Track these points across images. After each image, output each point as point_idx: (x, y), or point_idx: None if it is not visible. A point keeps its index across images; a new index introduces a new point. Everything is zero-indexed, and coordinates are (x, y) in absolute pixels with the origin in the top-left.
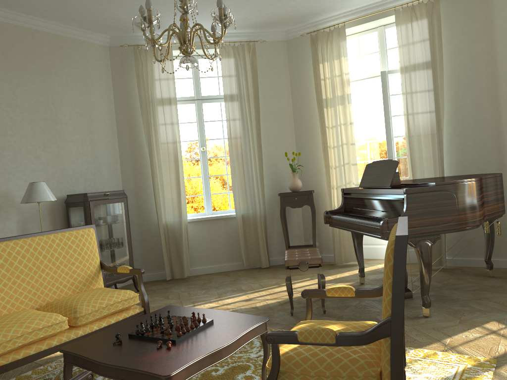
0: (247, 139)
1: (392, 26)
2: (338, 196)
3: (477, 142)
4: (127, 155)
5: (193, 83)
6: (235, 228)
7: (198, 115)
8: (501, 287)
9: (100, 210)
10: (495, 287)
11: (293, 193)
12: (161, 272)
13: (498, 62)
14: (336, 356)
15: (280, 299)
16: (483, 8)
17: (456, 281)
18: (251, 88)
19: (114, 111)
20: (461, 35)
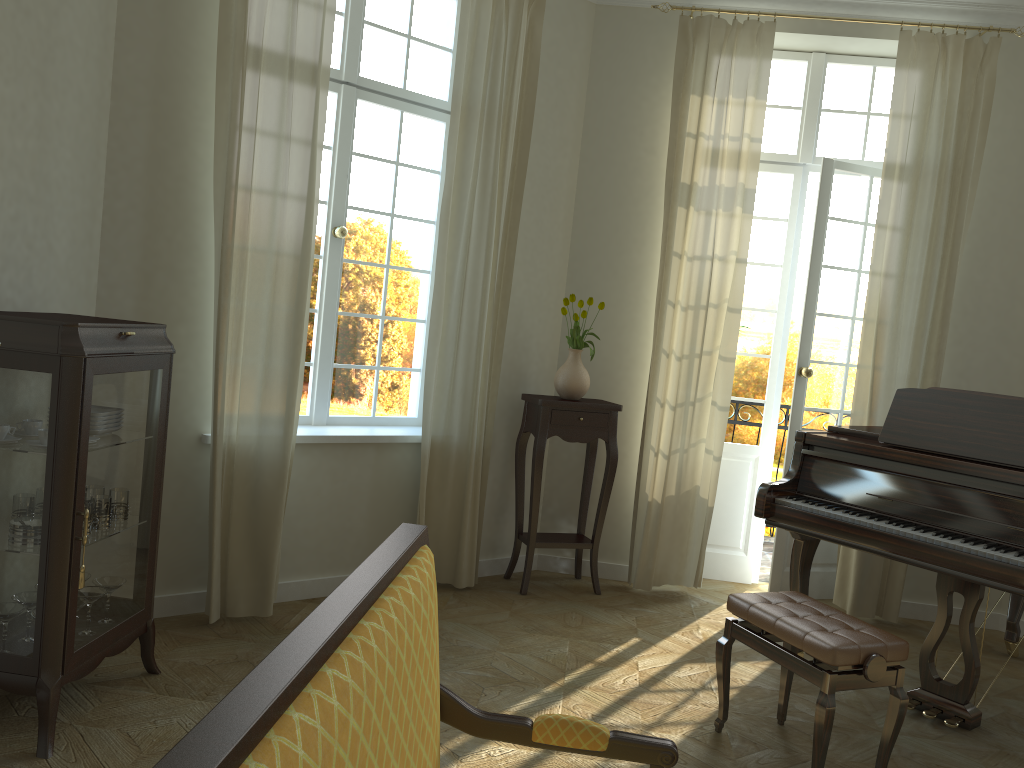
0: (484, 236)
1: (844, 62)
2: (674, 428)
3: (992, 366)
4: (132, 198)
5: (345, 31)
6: (399, 473)
7: (343, 130)
8: None
9: (108, 392)
10: None
11: (577, 405)
12: (176, 594)
13: None
14: None
15: (683, 726)
16: None
17: None
18: (517, 102)
19: (112, 37)
20: (1010, 134)
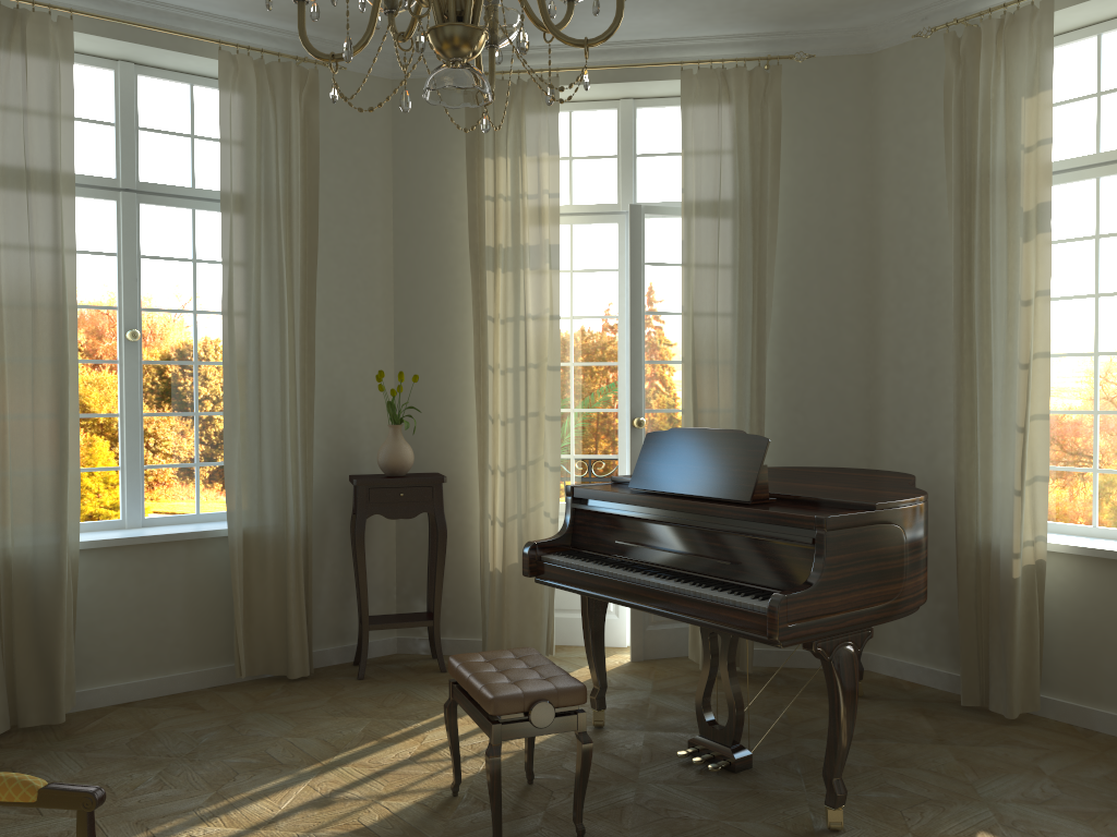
0: (277, 323)
1: (653, 105)
2: (507, 494)
3: (826, 396)
4: None
5: (118, 140)
6: (218, 568)
7: (126, 236)
8: (904, 725)
9: None
10: (894, 727)
11: (395, 481)
12: None
13: (885, 230)
14: None
15: (421, 793)
16: (861, 111)
17: (800, 710)
18: (299, 188)
19: None
20: (812, 159)
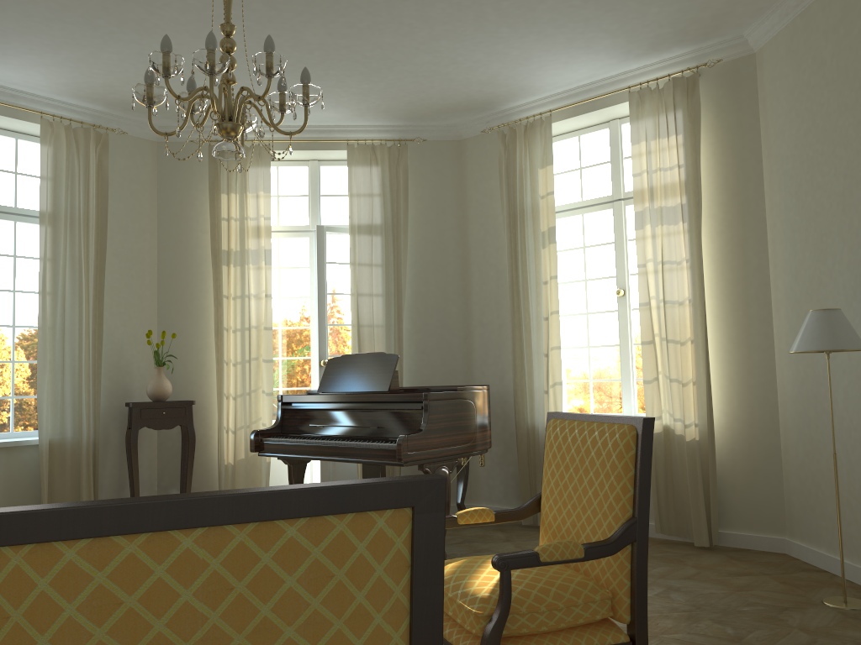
0: (77, 298)
1: (330, 165)
2: (237, 412)
3: (441, 344)
4: None
5: None
6: (29, 467)
7: None
8: (488, 536)
9: None
10: (482, 537)
11: (159, 403)
12: None
13: (471, 243)
14: (557, 583)
15: None
16: (455, 173)
17: None
18: (94, 209)
19: None
20: (428, 200)
